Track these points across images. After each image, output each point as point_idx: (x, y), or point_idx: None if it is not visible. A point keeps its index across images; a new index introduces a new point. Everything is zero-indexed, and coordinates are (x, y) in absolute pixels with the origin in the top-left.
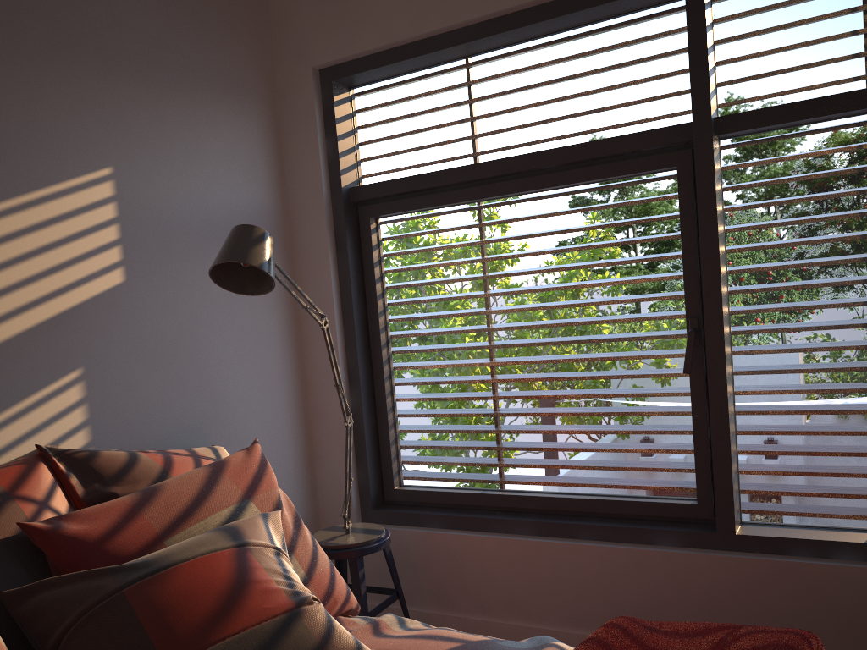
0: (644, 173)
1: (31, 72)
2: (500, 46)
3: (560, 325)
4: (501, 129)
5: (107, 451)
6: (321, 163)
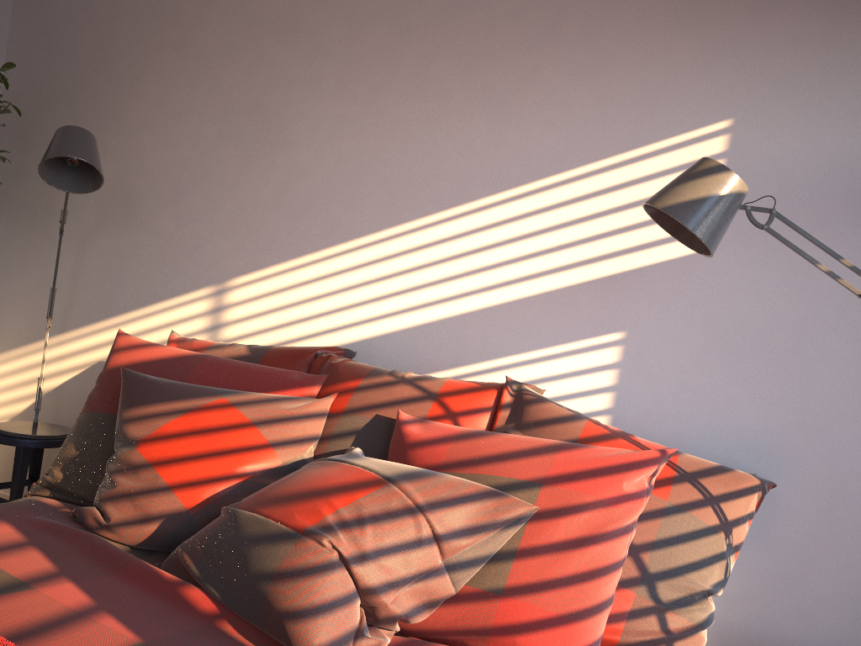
0: None
1: (658, 34)
2: None
3: None
4: None
5: (555, 405)
6: None
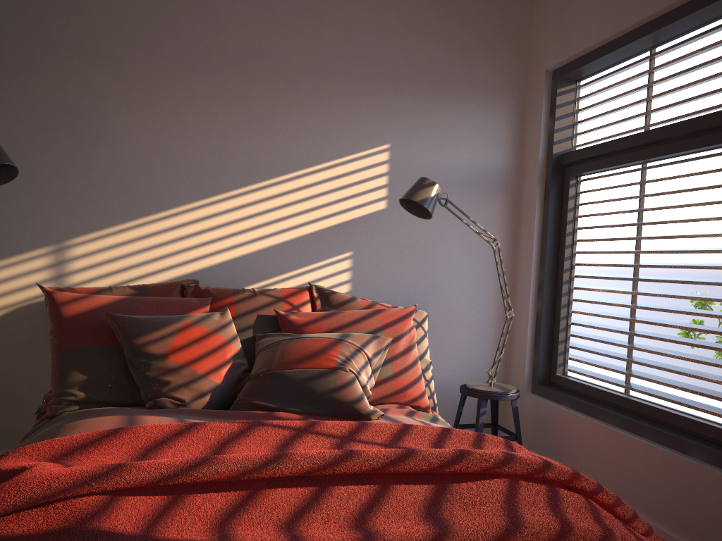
0: None
1: (351, 96)
2: (663, 41)
3: (670, 266)
4: (655, 107)
5: (341, 293)
6: (541, 137)
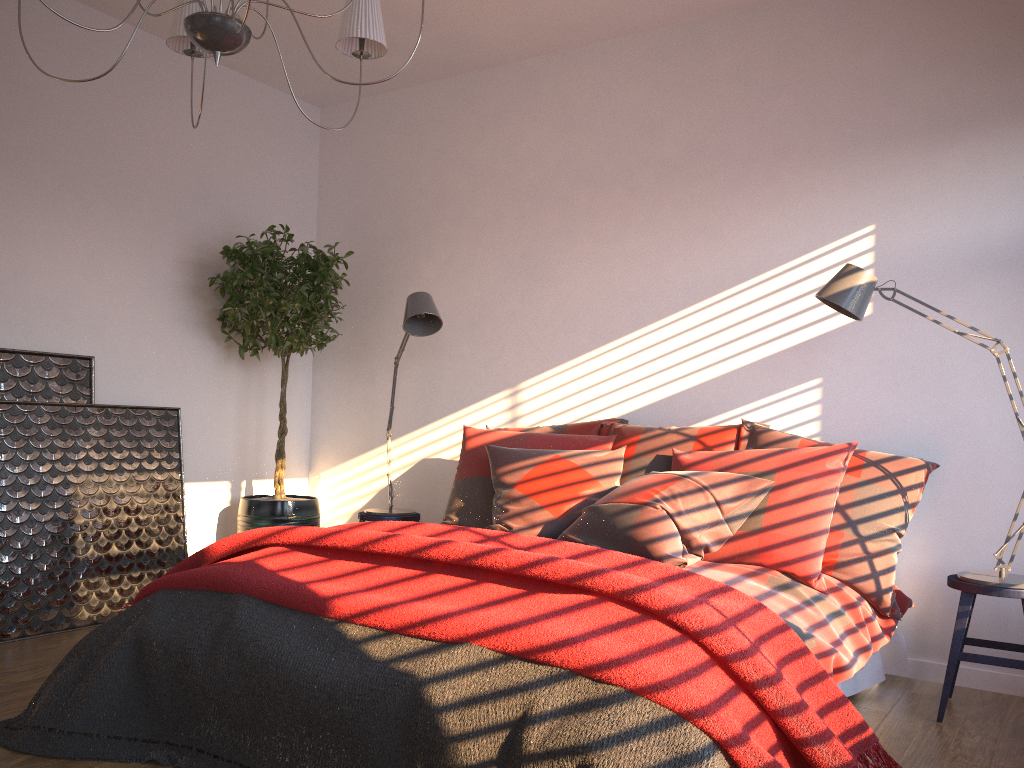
0: None
1: (815, 173)
2: None
3: None
4: None
5: (778, 432)
6: None
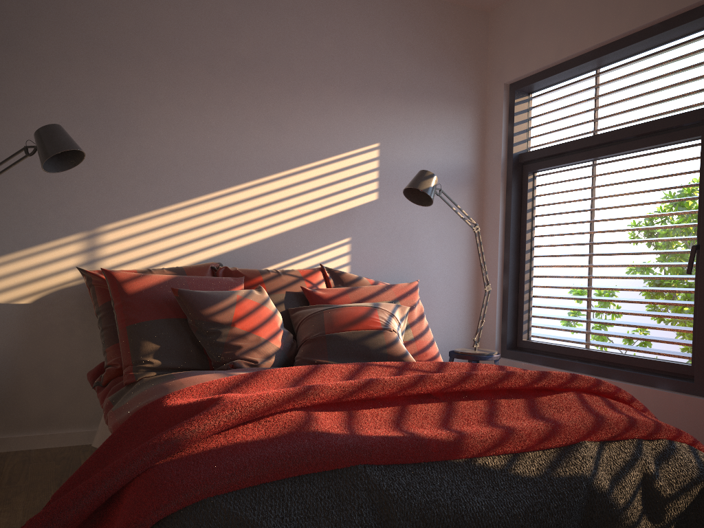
0: (685, 141)
1: (347, 100)
2: (610, 62)
3: (625, 241)
4: (605, 115)
5: (349, 273)
6: (502, 139)
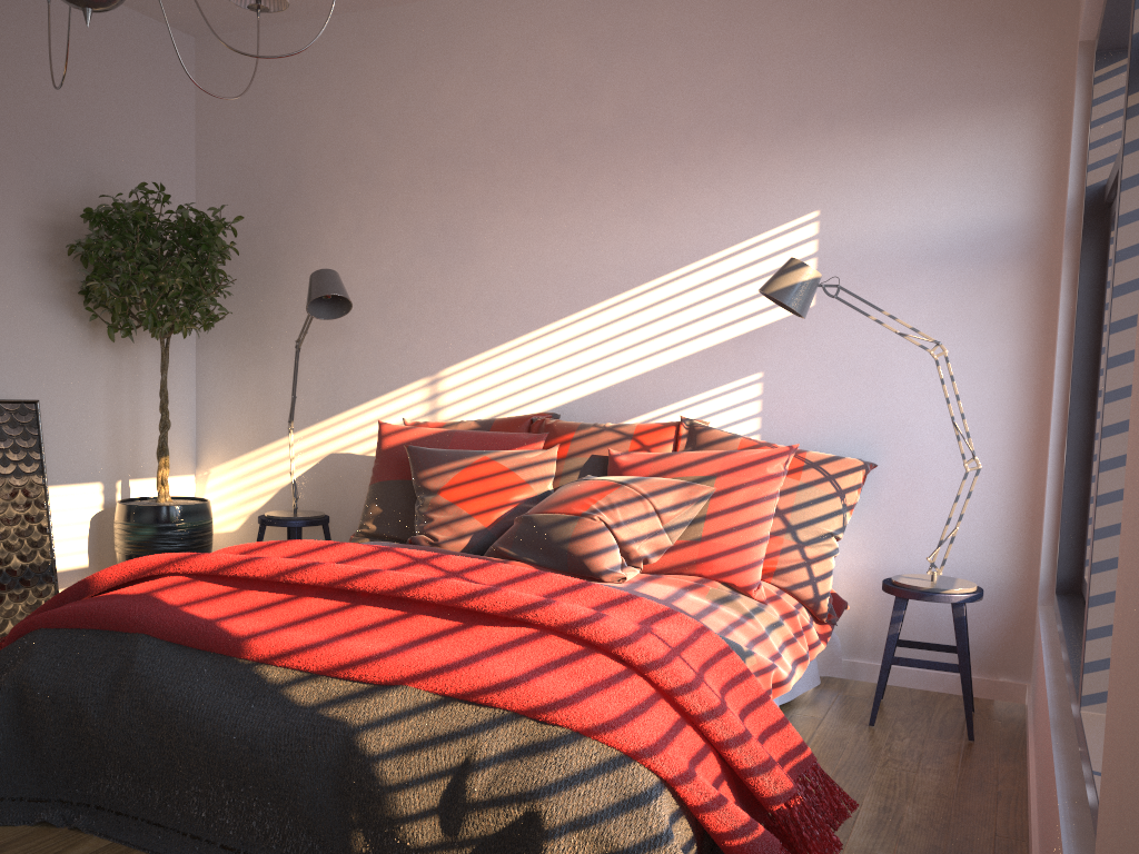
0: None
1: (759, 151)
2: None
3: None
4: None
5: (718, 430)
6: (1071, 160)
